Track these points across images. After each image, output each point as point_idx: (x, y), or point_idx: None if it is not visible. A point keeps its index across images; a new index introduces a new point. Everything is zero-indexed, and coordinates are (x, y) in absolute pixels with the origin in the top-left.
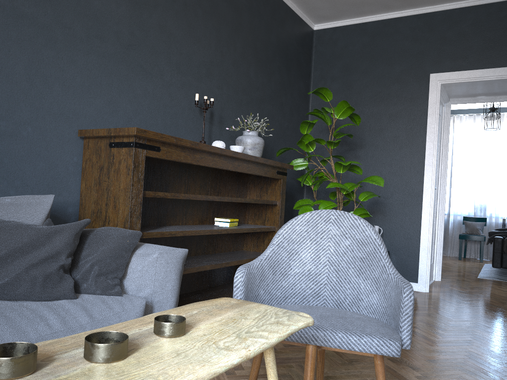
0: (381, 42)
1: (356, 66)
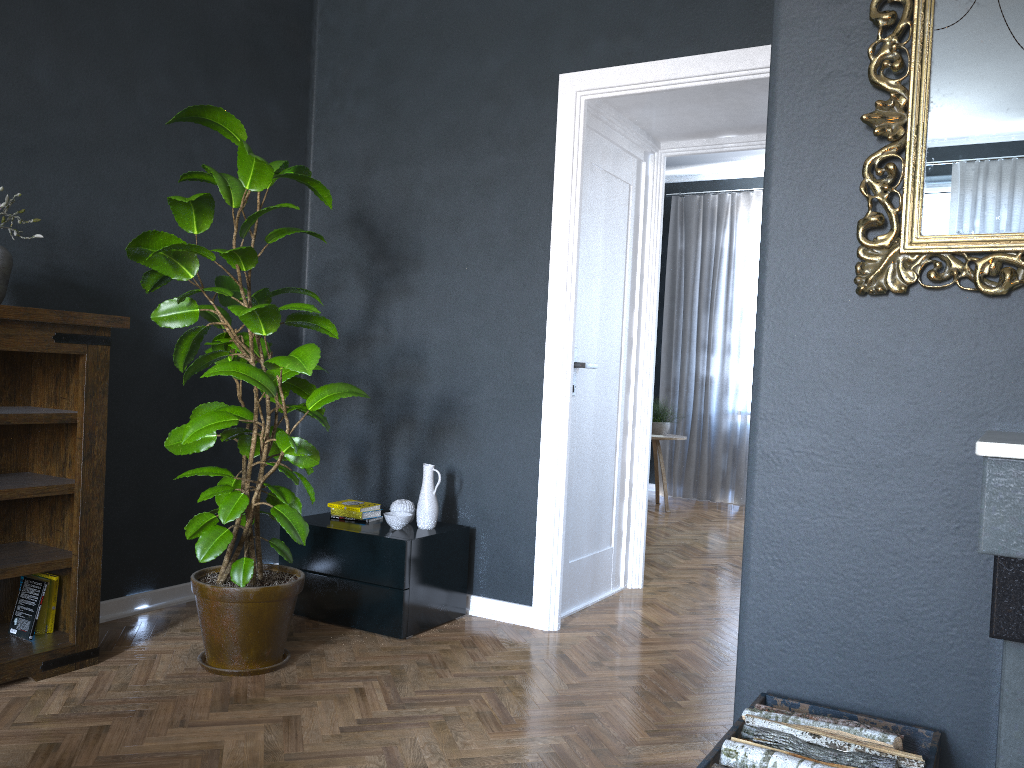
0: None
1: (405, 60)
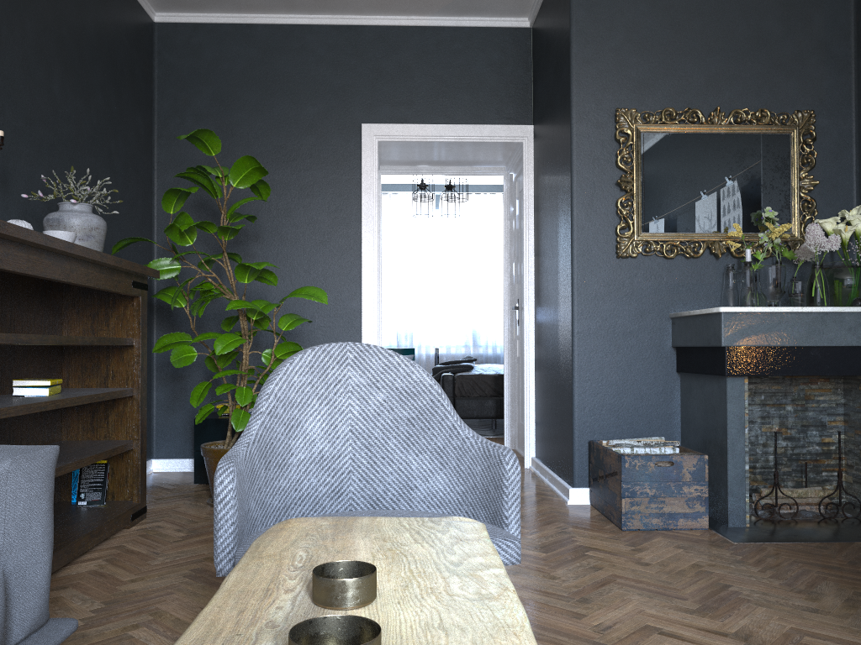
0: (281, 63)
1: (238, 97)
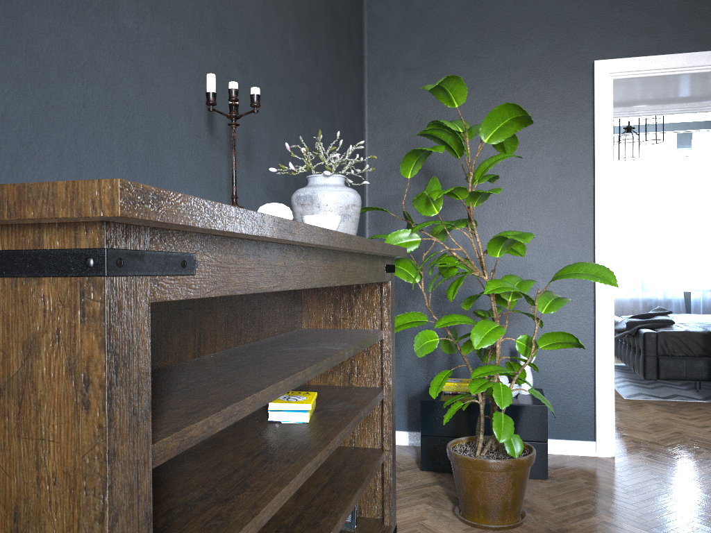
0: (498, 1)
1: (452, 45)
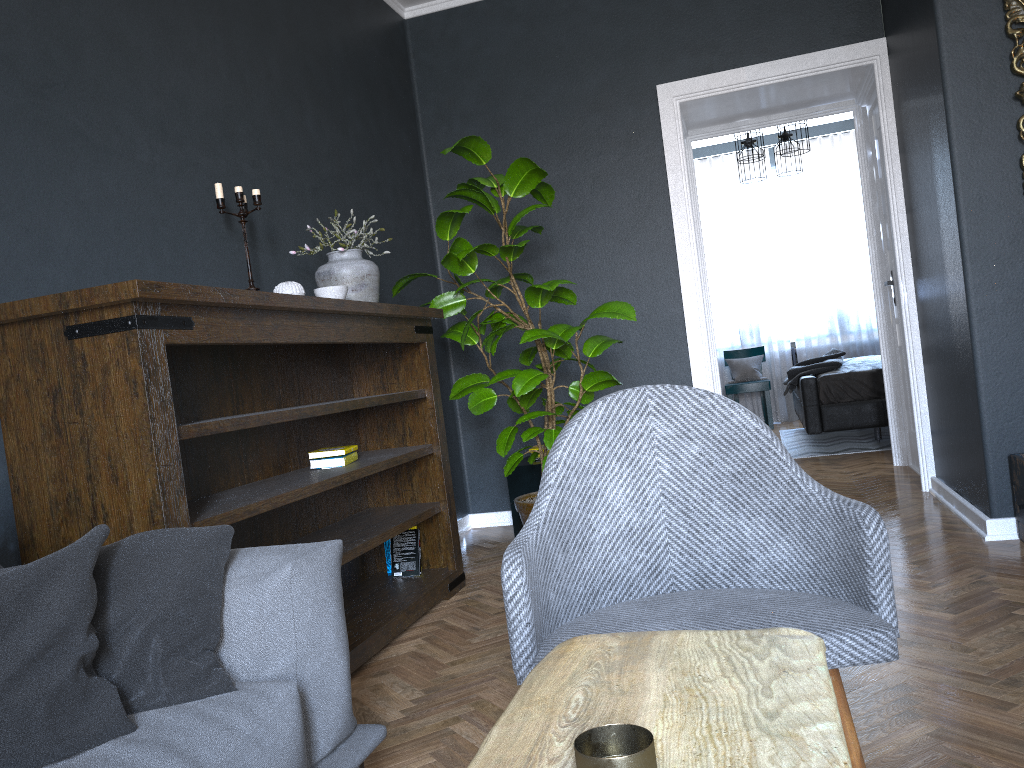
0: (550, 32)
1: (507, 85)
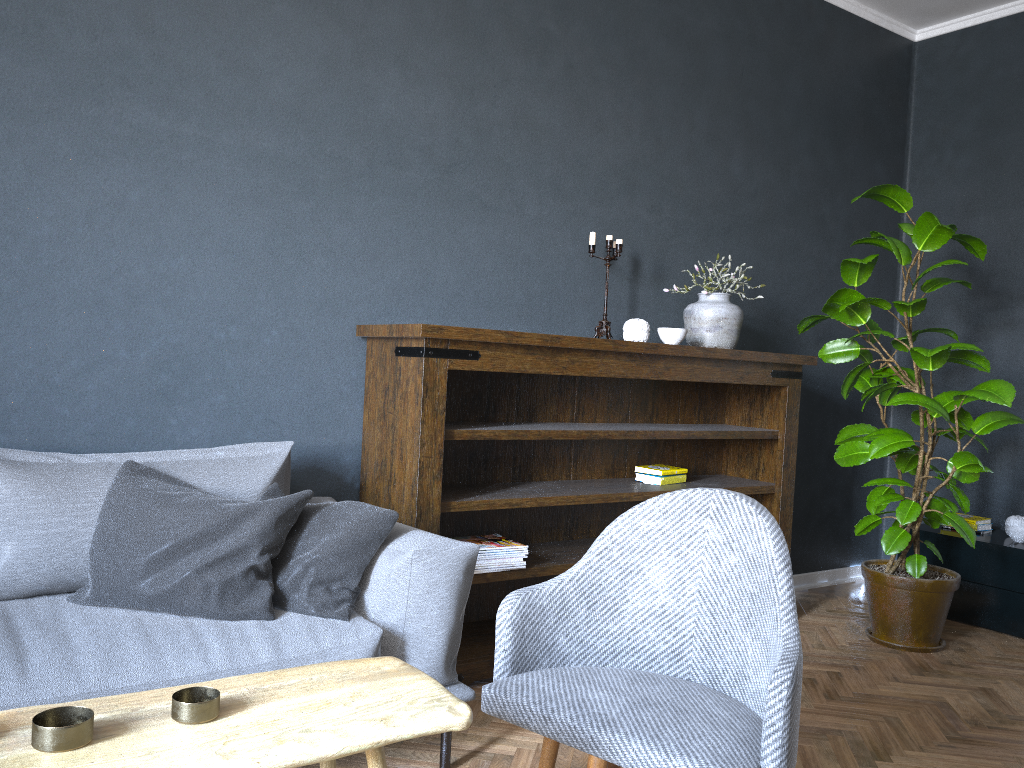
0: None
1: (1013, 112)
